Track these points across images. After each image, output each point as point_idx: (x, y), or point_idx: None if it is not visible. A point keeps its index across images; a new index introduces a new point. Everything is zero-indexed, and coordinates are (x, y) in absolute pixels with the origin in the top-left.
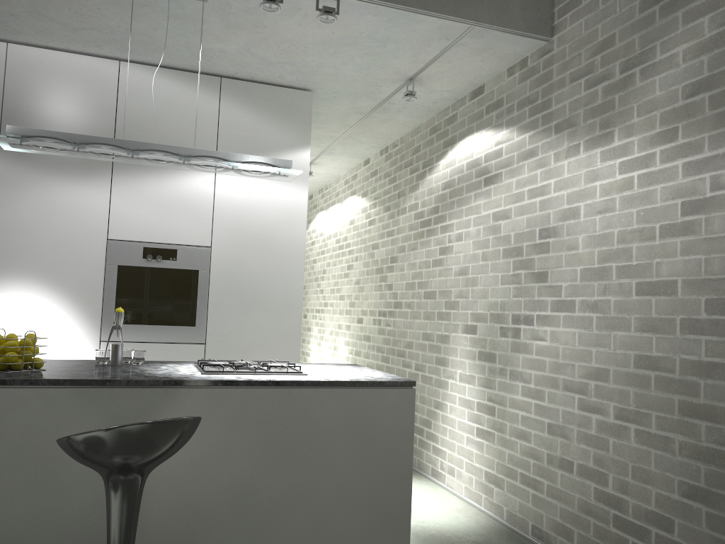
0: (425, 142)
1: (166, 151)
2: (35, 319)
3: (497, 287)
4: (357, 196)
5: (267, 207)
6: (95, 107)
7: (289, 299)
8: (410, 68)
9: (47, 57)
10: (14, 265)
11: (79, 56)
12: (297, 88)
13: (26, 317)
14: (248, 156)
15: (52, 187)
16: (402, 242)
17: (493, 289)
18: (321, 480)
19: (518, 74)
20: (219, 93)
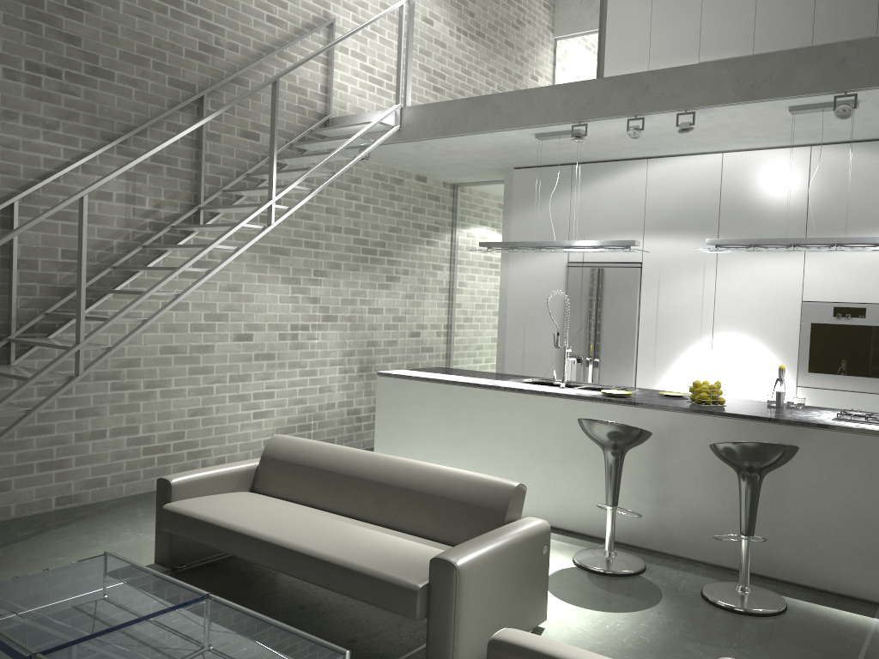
0: None
1: (816, 244)
2: (745, 365)
3: None
4: None
5: None
6: (790, 190)
7: None
8: None
9: (751, 157)
10: (730, 324)
11: (776, 150)
12: None
13: (739, 364)
14: None
15: (756, 261)
16: None
17: None
18: None
19: None
20: None
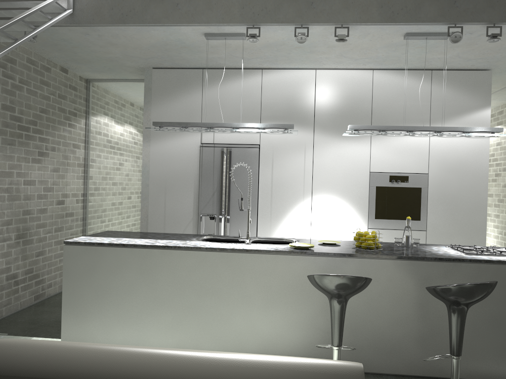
0: None
1: (430, 130)
2: (334, 216)
3: None
4: (503, 126)
5: (462, 147)
6: (361, 98)
7: (478, 204)
8: None
9: (335, 74)
10: (323, 188)
11: (351, 71)
12: (480, 69)
13: (330, 215)
14: (475, 127)
15: (340, 145)
16: None
17: None
18: None
19: None
20: (430, 80)
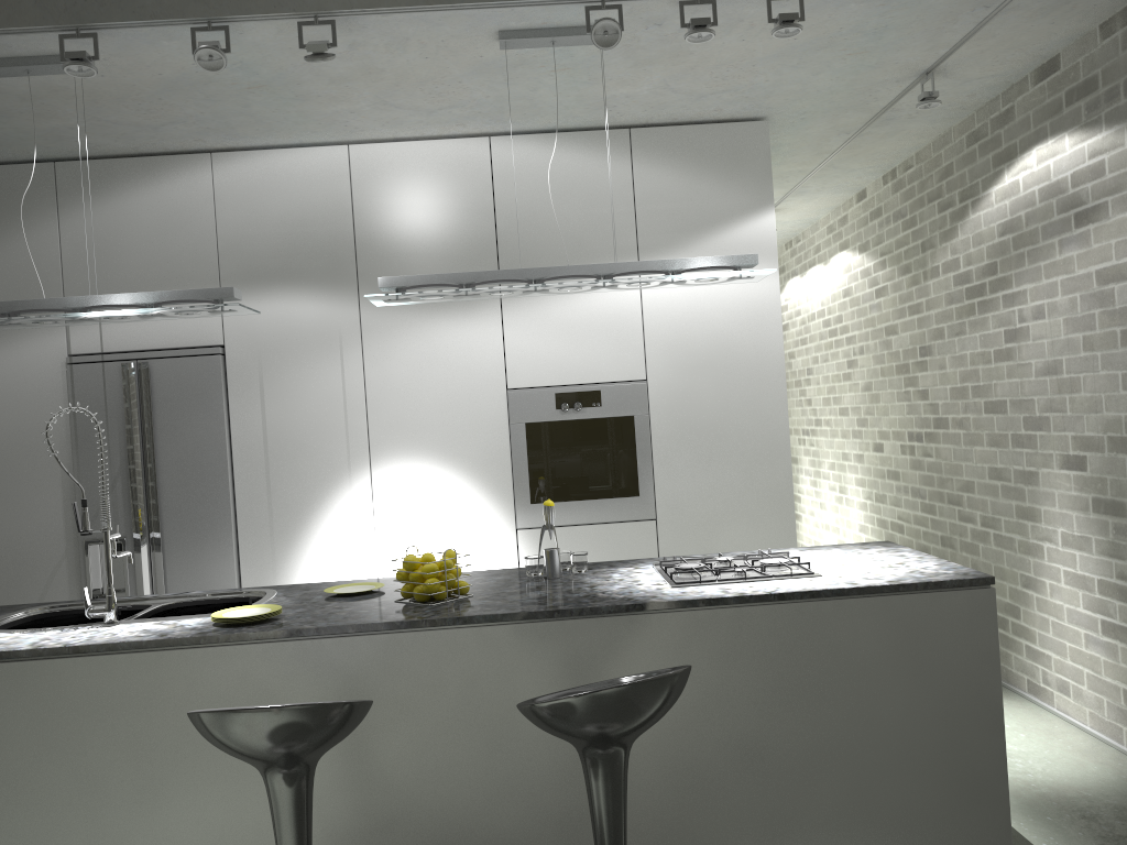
0: (959, 158)
1: (579, 275)
2: (432, 508)
3: (1116, 395)
4: (850, 251)
5: (719, 309)
6: (467, 208)
7: (770, 441)
8: (926, 58)
9: (397, 152)
10: (398, 440)
11: (437, 142)
12: (743, 120)
13: (421, 507)
14: (692, 259)
15: (428, 329)
16: (937, 323)
17: (1109, 397)
18: (861, 730)
19: (1121, 32)
20: (629, 153)
